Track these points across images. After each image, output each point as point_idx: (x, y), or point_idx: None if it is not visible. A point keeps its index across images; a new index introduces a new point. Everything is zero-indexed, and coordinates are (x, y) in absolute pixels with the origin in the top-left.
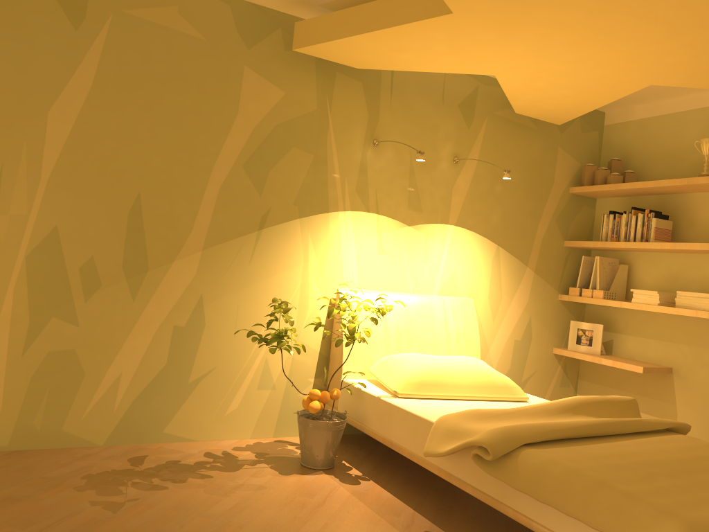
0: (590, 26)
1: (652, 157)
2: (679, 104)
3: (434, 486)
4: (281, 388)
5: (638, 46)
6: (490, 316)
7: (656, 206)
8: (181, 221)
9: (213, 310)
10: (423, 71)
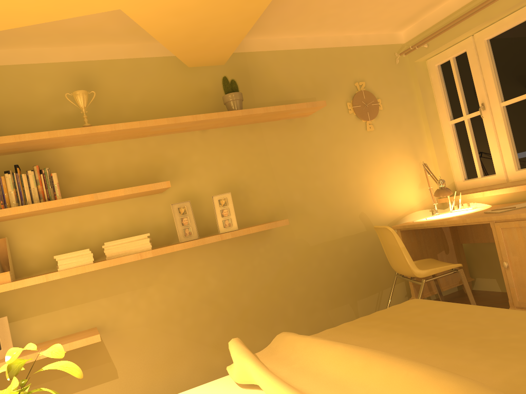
0: None
1: None
2: (17, 57)
3: None
4: None
5: None
6: None
7: (21, 165)
8: None
9: None
10: None
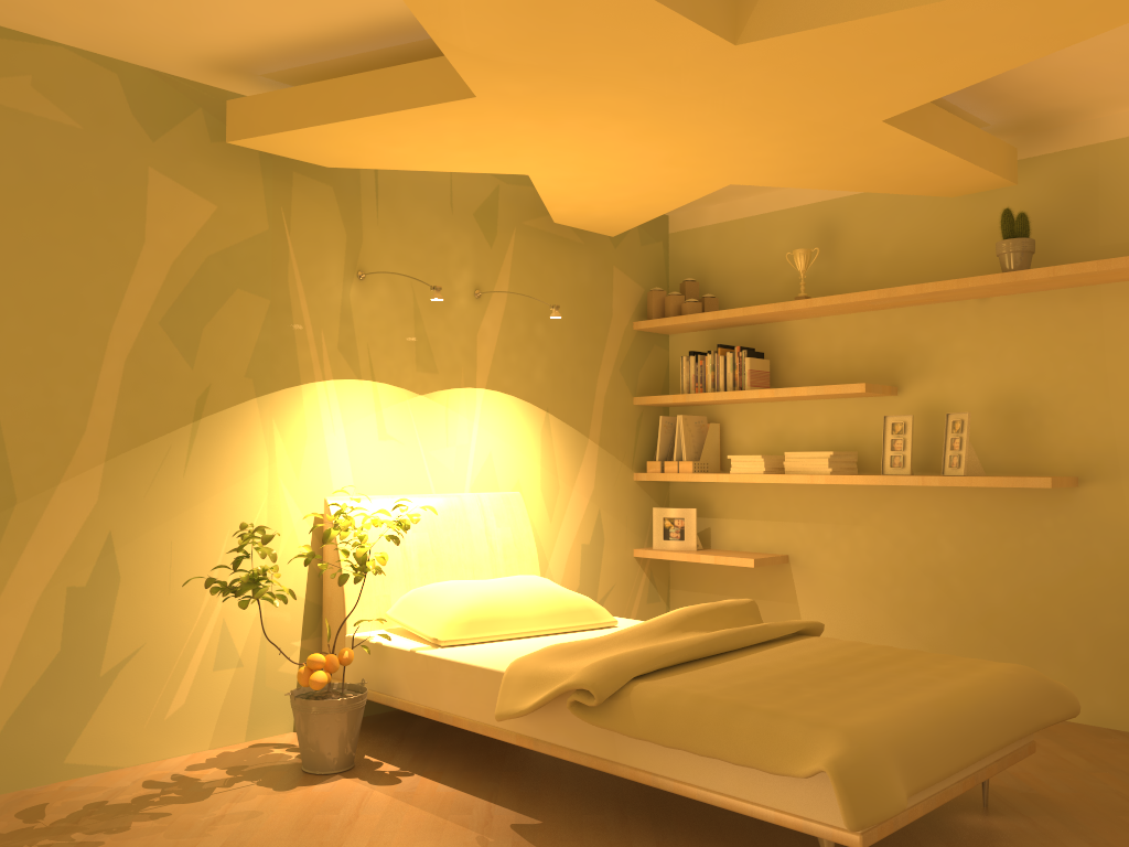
0: (656, 115)
1: (735, 275)
2: (762, 204)
3: (507, 765)
4: (251, 663)
5: (714, 138)
6: (546, 514)
7: (746, 340)
8: (65, 418)
9: (132, 555)
10: (426, 169)
